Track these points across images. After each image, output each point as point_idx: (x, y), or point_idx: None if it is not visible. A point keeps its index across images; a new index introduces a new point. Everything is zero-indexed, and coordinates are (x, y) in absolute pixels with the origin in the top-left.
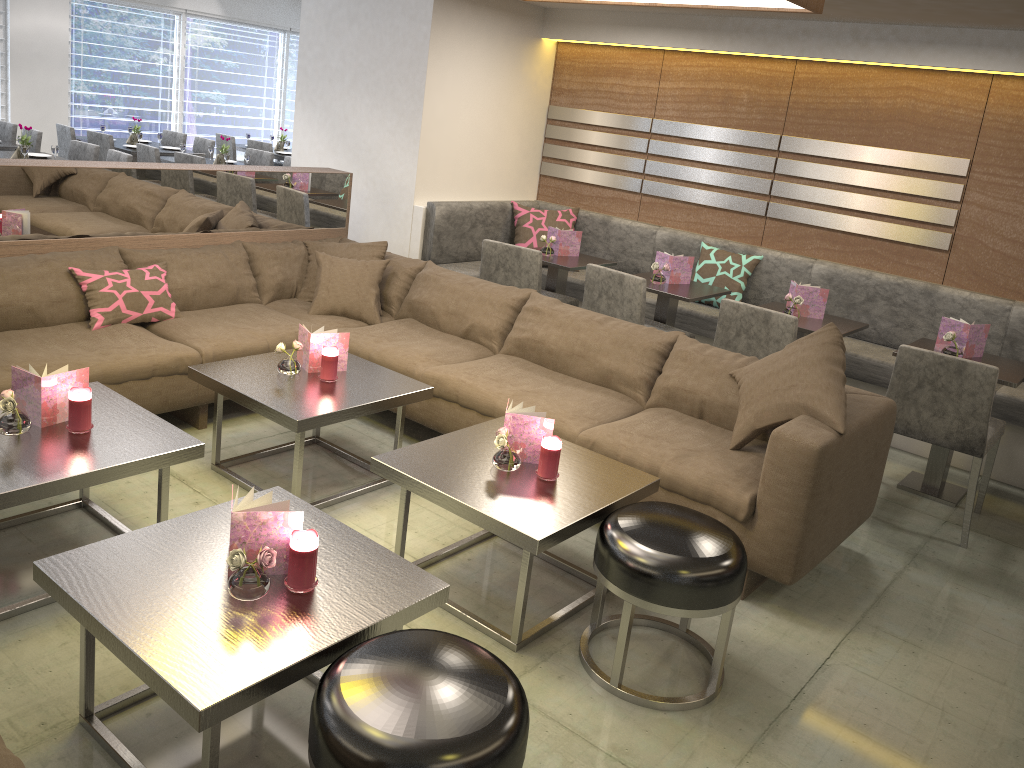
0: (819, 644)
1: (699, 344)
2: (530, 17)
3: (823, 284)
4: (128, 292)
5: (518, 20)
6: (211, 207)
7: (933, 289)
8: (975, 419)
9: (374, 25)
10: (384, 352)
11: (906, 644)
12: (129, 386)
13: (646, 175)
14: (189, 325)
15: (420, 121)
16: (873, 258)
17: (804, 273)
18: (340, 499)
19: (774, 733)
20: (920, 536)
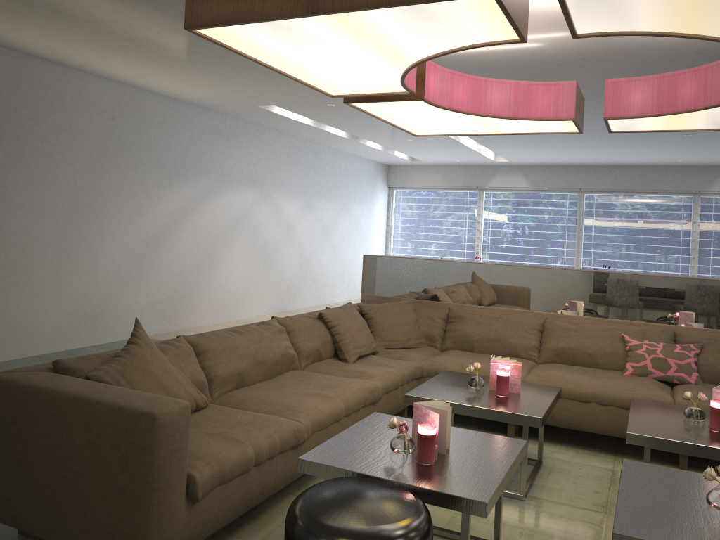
0: None
1: None
2: None
3: None
4: (655, 356)
5: None
6: None
7: None
8: None
9: None
10: None
11: None
12: (611, 409)
13: None
14: (694, 388)
15: None
16: None
17: None
18: None
19: None
20: None
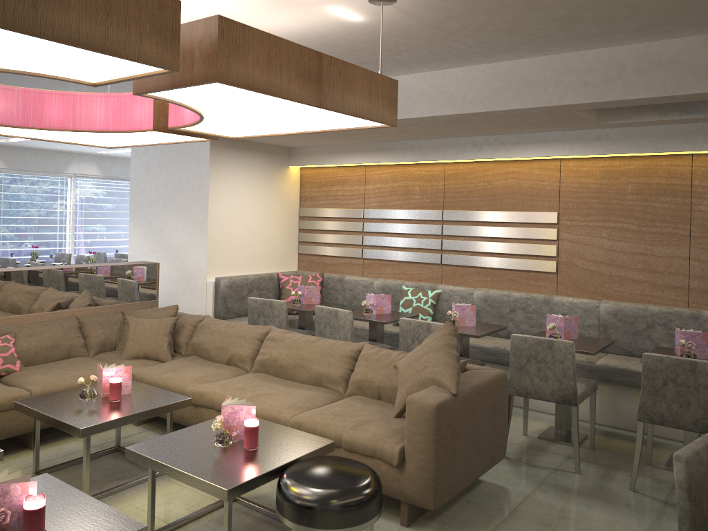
0: None
1: (377, 348)
2: (279, 154)
3: (482, 304)
4: None
5: (271, 156)
6: (54, 293)
7: (549, 298)
8: (567, 379)
9: (175, 167)
10: (167, 379)
11: None
12: None
13: (364, 245)
14: (28, 375)
15: (207, 225)
16: (512, 283)
17: (469, 298)
18: (123, 487)
19: None
20: (548, 469)
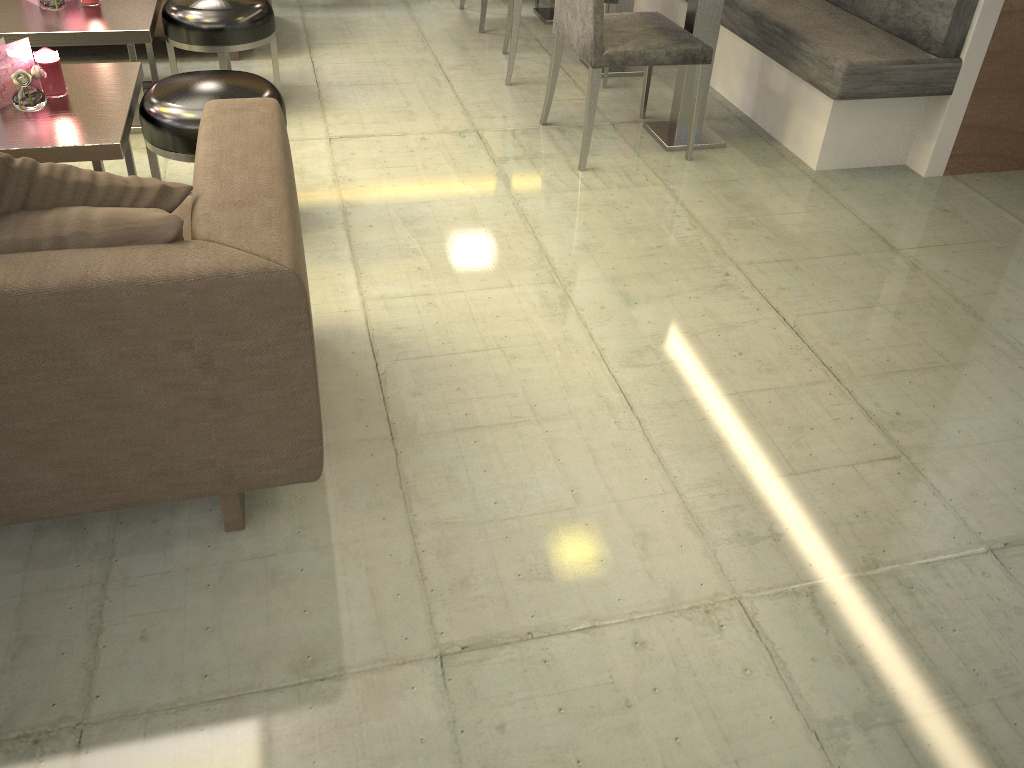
0: (302, 62)
1: None
2: None
3: None
4: None
5: None
6: None
7: None
8: None
9: None
10: None
11: (341, 45)
12: None
13: None
14: None
15: None
16: None
17: None
18: None
19: (326, 101)
20: None
